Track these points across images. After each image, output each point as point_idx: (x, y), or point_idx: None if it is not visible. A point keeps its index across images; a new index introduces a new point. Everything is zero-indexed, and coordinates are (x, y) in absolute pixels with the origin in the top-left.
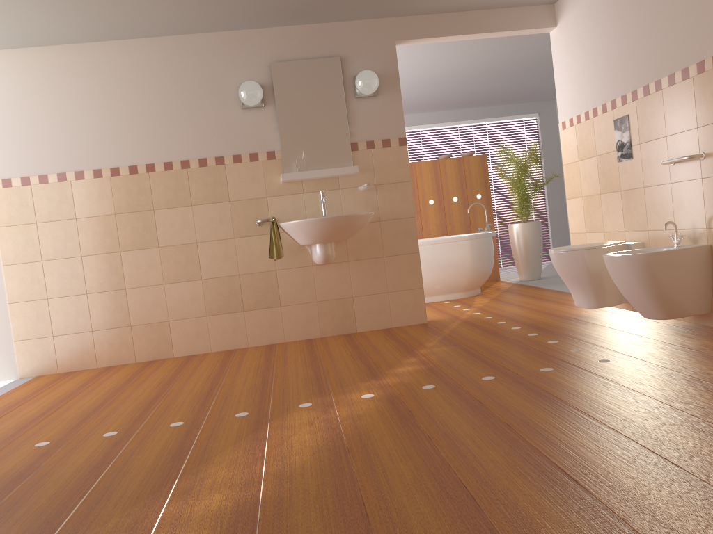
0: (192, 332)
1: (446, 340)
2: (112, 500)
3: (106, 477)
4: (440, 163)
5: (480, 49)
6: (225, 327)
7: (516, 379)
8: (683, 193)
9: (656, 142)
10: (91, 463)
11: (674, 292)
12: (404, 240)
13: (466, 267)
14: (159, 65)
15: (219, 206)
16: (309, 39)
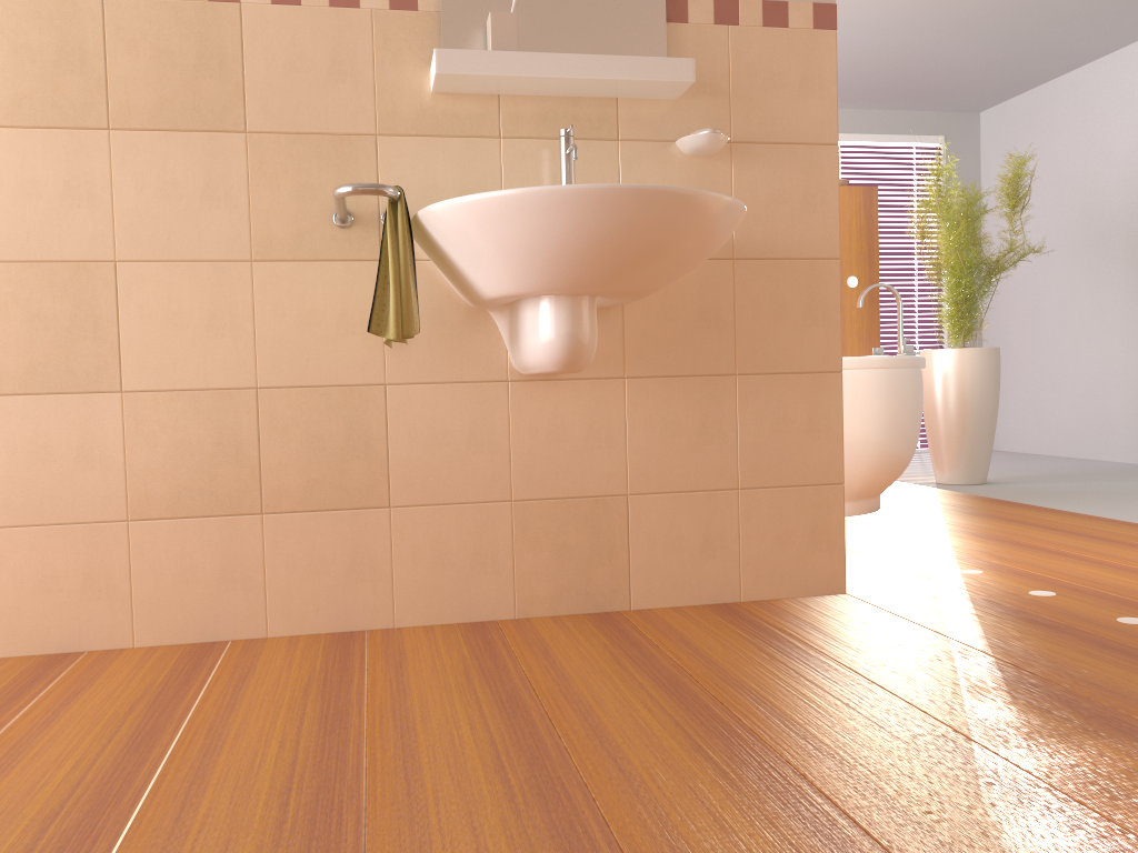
0: (70, 574)
1: (1041, 694)
2: None
3: None
4: None
5: None
6: (190, 565)
7: None
8: None
9: None
10: None
11: None
12: (802, 328)
13: (868, 438)
14: None
15: (208, 145)
16: None
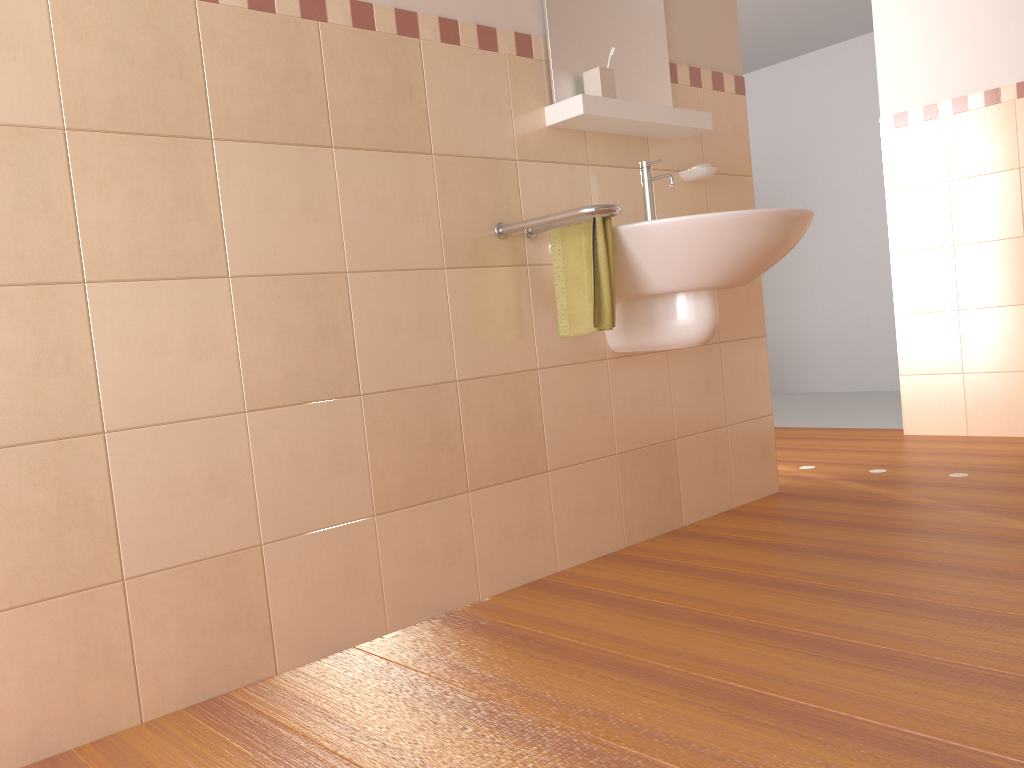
0: (333, 576)
1: (1023, 515)
2: None
3: None
4: None
5: None
6: (423, 548)
7: None
8: None
9: None
10: None
11: None
12: (746, 306)
13: None
14: None
15: (407, 165)
16: None
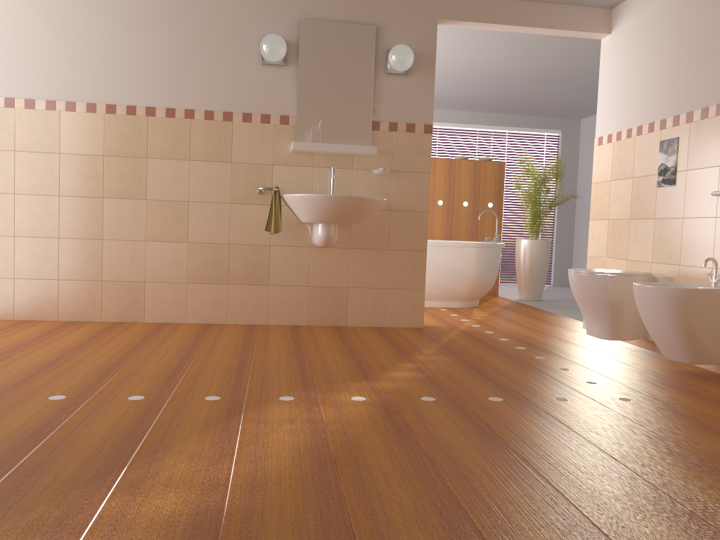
0: (168, 298)
1: (445, 349)
2: (42, 481)
3: (41, 450)
4: (456, 163)
5: (521, 47)
6: (205, 298)
7: (528, 405)
8: None
9: (706, 170)
10: (27, 430)
11: (705, 335)
12: (413, 235)
13: (468, 275)
14: (177, 0)
15: (219, 166)
16: (346, 0)
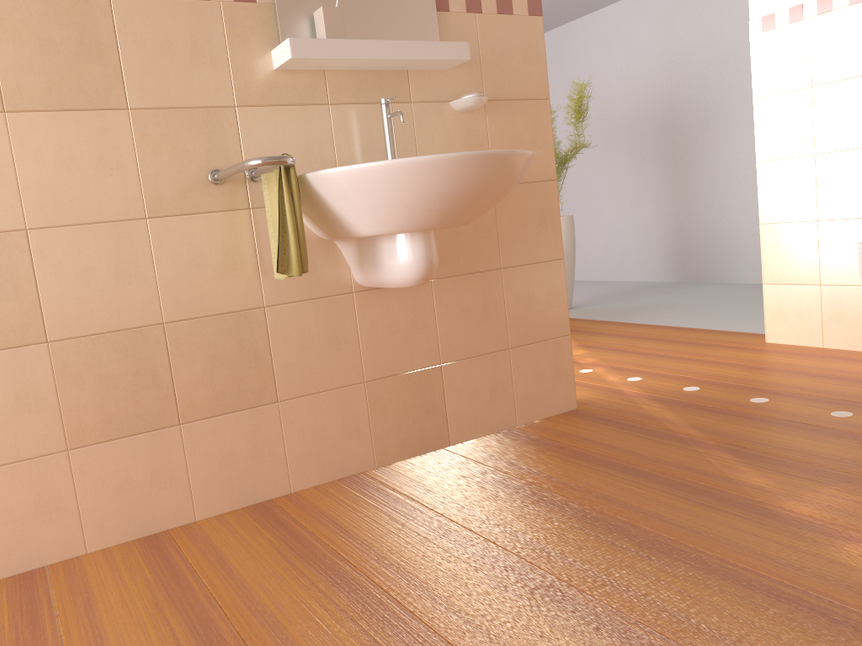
0: (22, 505)
1: (764, 461)
2: None
3: None
4: None
5: None
6: (126, 476)
7: None
8: None
9: None
10: None
11: None
12: (538, 230)
13: None
14: None
15: (97, 122)
16: None
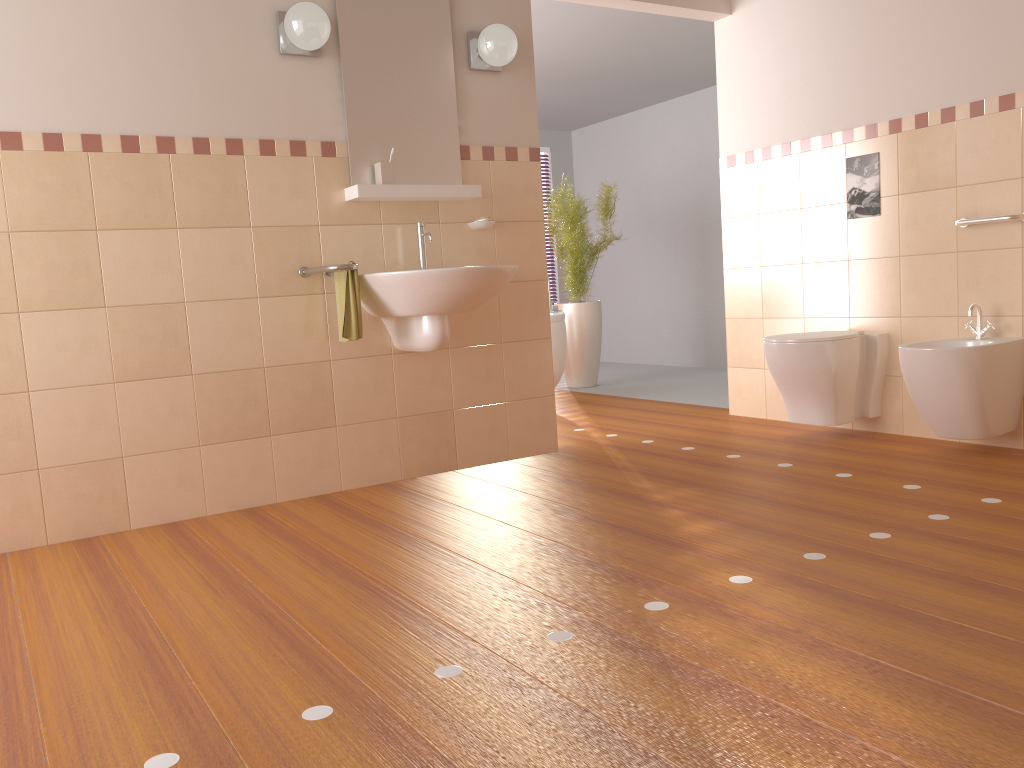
0: (170, 478)
1: (659, 477)
2: None
3: None
4: None
5: (574, 31)
6: (234, 467)
7: (930, 534)
8: (981, 267)
9: (933, 194)
10: None
11: (997, 401)
12: (532, 316)
13: None
14: None
15: (231, 235)
16: None
